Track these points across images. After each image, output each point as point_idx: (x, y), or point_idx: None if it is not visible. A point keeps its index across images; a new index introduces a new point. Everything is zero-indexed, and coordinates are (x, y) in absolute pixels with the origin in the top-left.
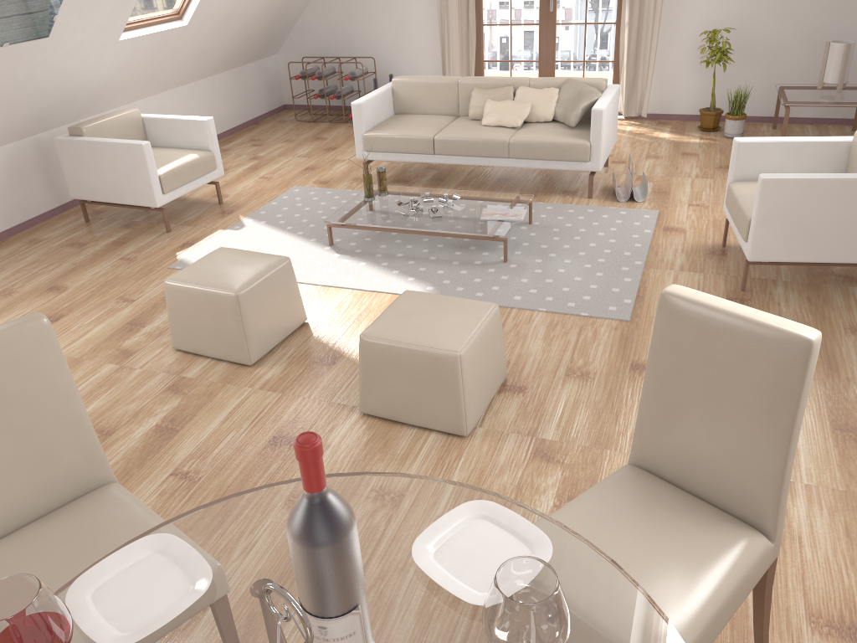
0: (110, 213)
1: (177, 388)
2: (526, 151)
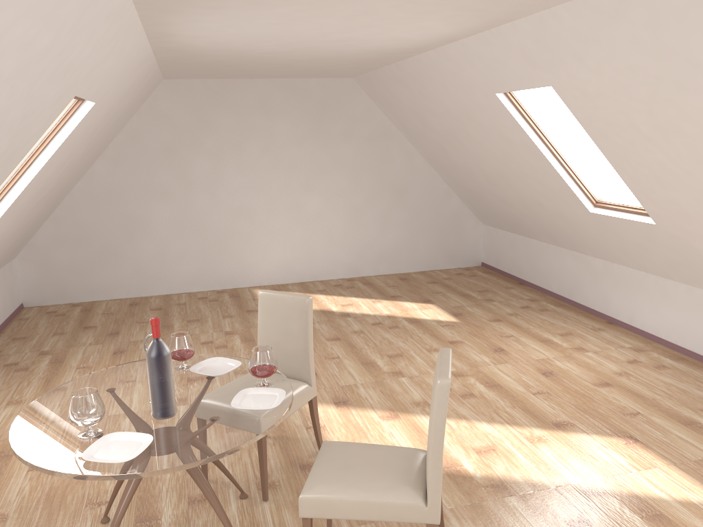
0: None
1: None
2: None
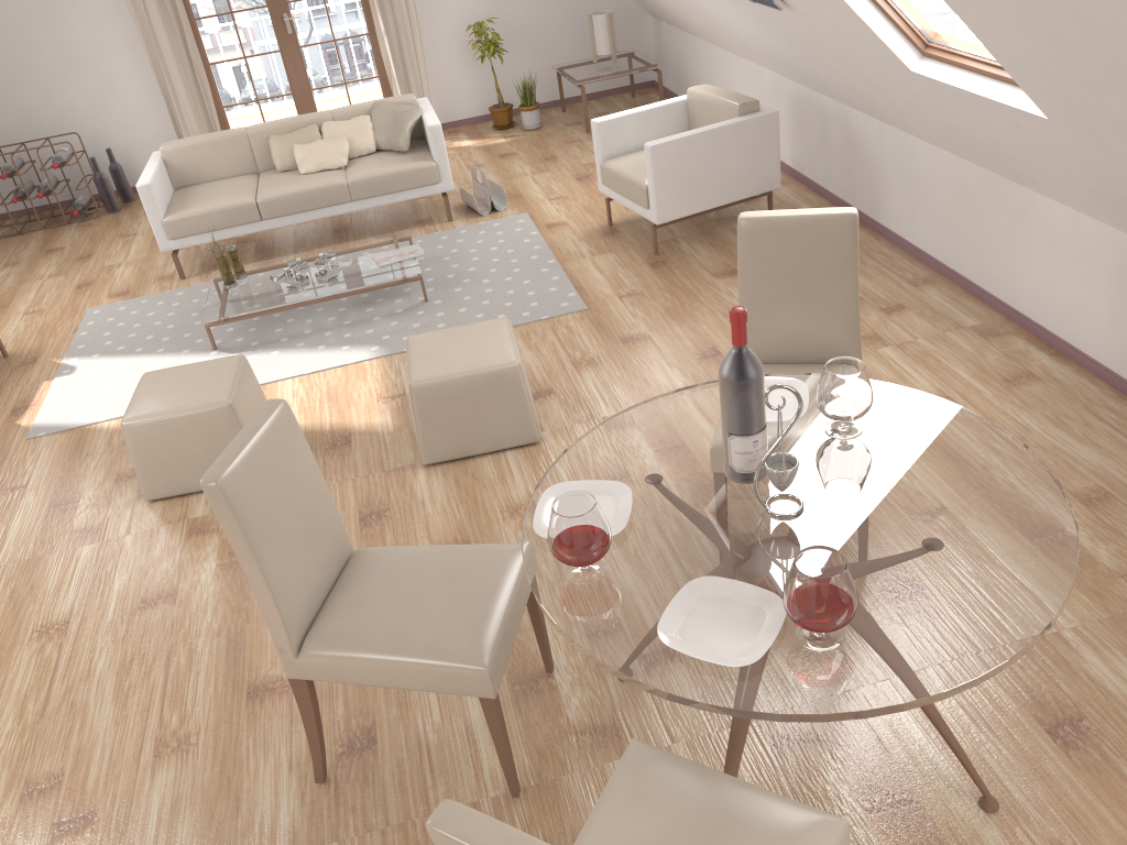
0: None
1: (200, 529)
2: (369, 188)
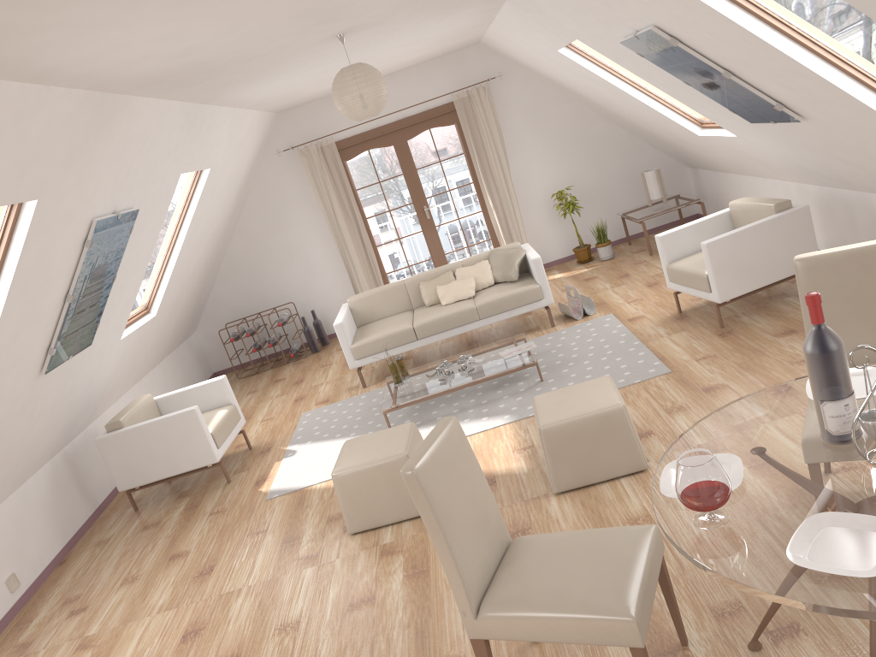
0: (150, 497)
1: (389, 551)
2: (492, 309)
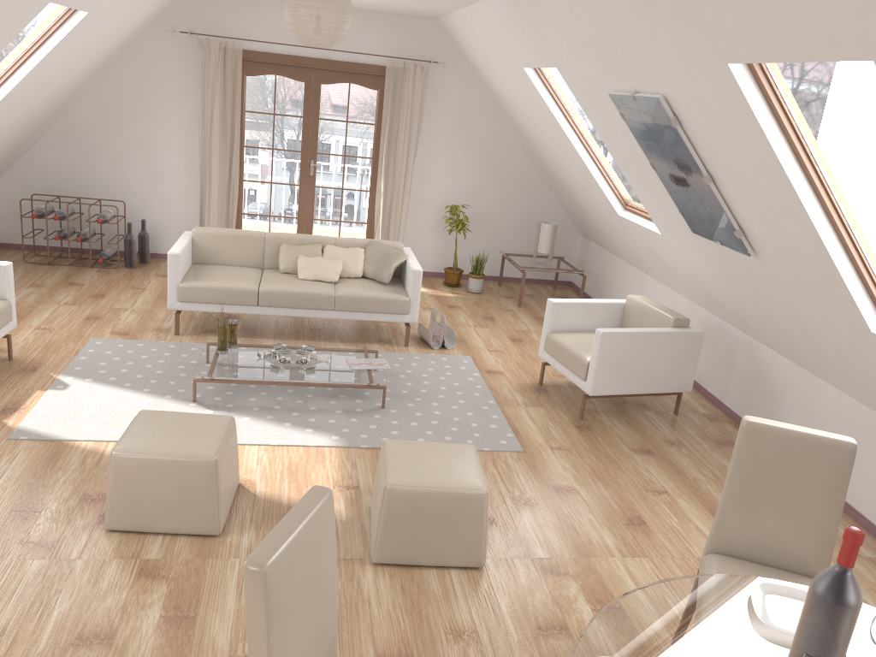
0: None
1: (150, 573)
2: (351, 304)
